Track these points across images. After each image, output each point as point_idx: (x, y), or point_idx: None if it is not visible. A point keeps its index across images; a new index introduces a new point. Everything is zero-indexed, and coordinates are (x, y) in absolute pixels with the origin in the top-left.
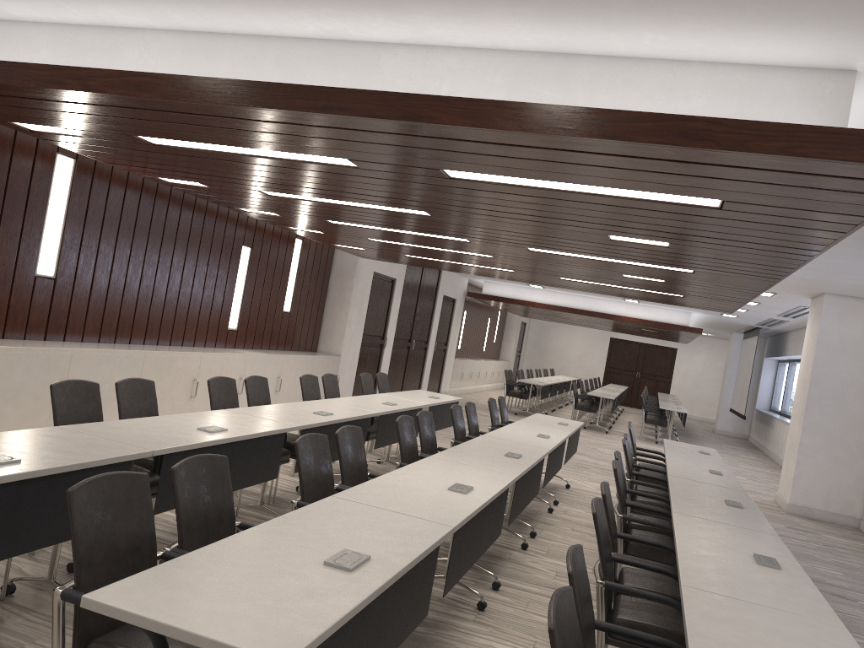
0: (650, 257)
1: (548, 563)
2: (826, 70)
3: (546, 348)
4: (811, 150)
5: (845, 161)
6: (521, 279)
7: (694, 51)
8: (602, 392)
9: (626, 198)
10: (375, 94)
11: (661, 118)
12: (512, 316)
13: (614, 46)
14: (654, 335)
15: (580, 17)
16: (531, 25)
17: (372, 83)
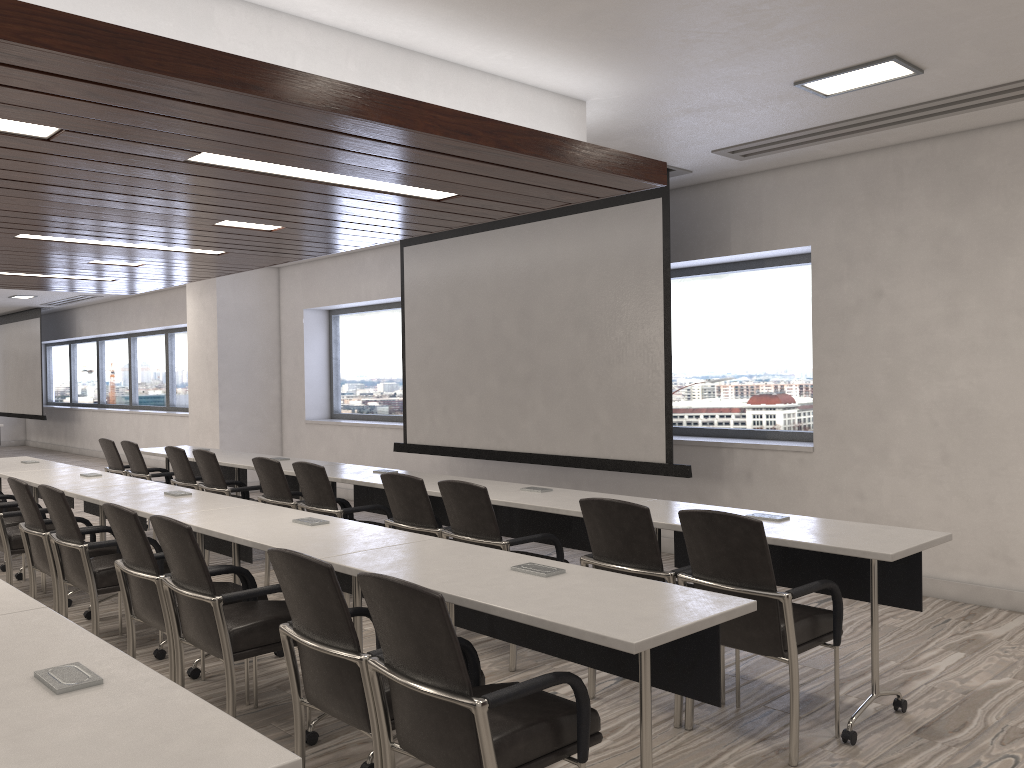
0: (211, 241)
1: None
2: (571, 99)
3: None
4: (612, 168)
5: (627, 177)
6: None
7: (513, 70)
8: None
9: (366, 190)
10: (293, 74)
11: (533, 133)
12: None
13: (459, 54)
14: None
15: (479, 29)
16: (423, 23)
17: (209, 45)
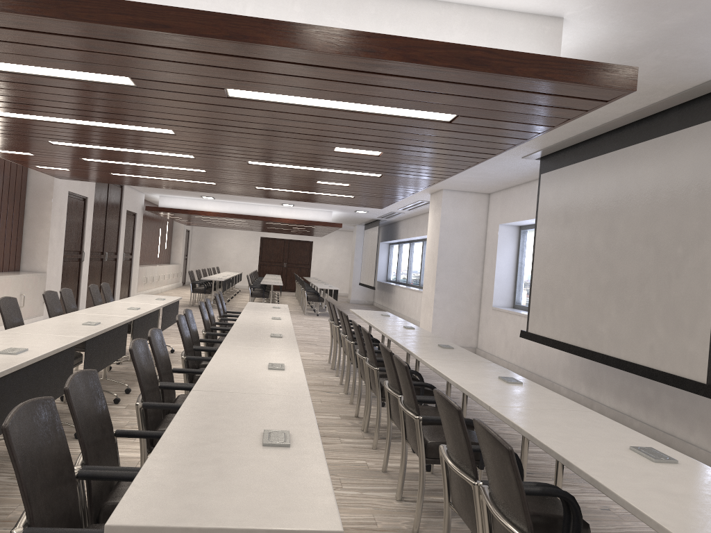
0: (356, 165)
1: None
2: (544, 16)
3: (208, 250)
4: (555, 75)
5: (577, 83)
6: (217, 191)
7: None
8: (270, 281)
9: (379, 115)
10: (198, 14)
11: (450, 47)
12: (178, 226)
13: None
14: (299, 232)
15: None
16: None
17: (175, 4)
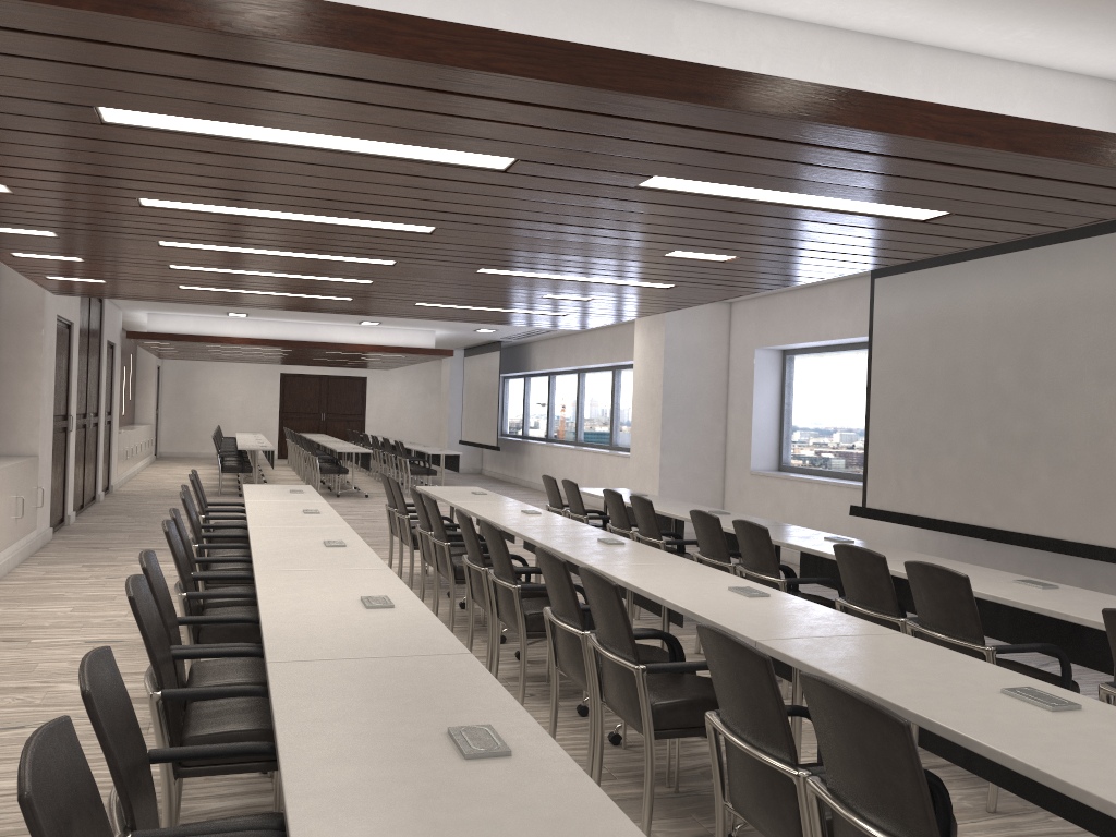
0: (660, 274)
1: None
2: None
3: (193, 398)
4: None
5: None
6: (334, 309)
7: (1034, 52)
8: (342, 446)
9: (834, 211)
10: (756, 79)
11: (1060, 130)
12: (146, 360)
13: (963, 38)
14: (361, 364)
15: (992, 3)
16: (917, 4)
17: (666, 56)
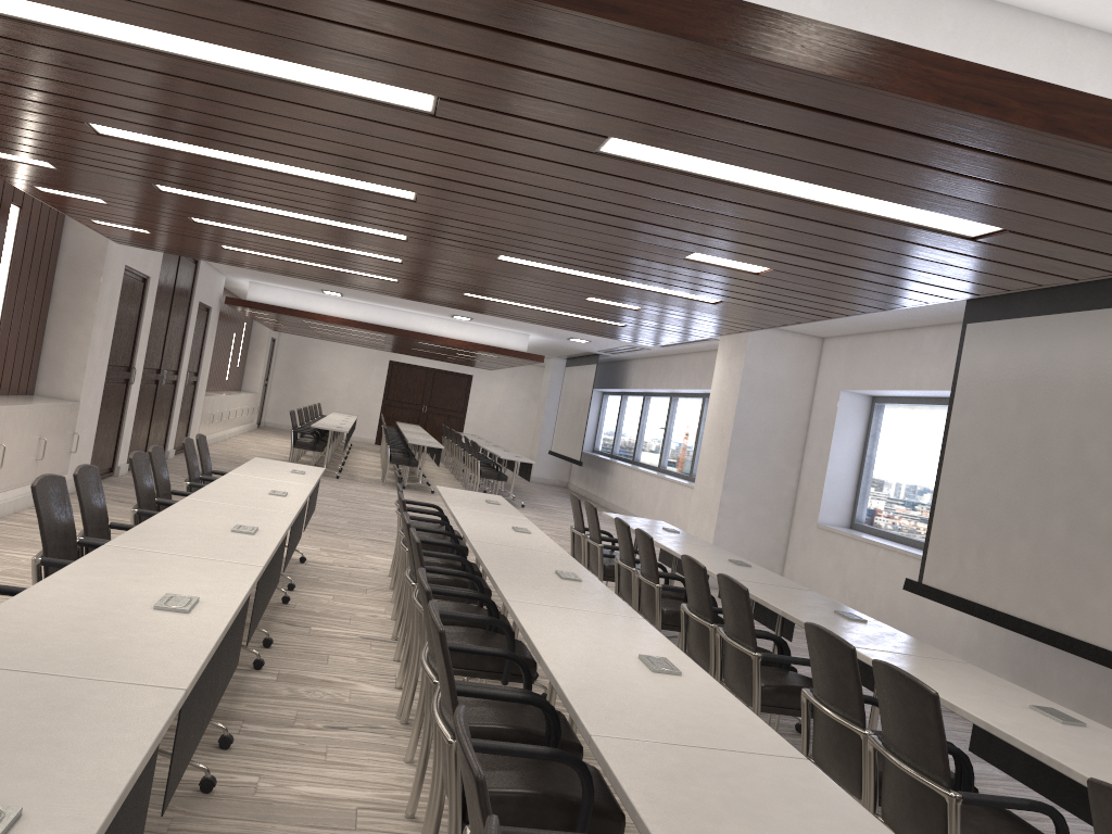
0: (694, 283)
1: None
2: None
3: (303, 374)
4: None
5: None
6: (388, 291)
7: None
8: (419, 438)
9: (854, 213)
10: None
11: None
12: (260, 330)
13: None
14: (461, 360)
15: None
16: None
17: None
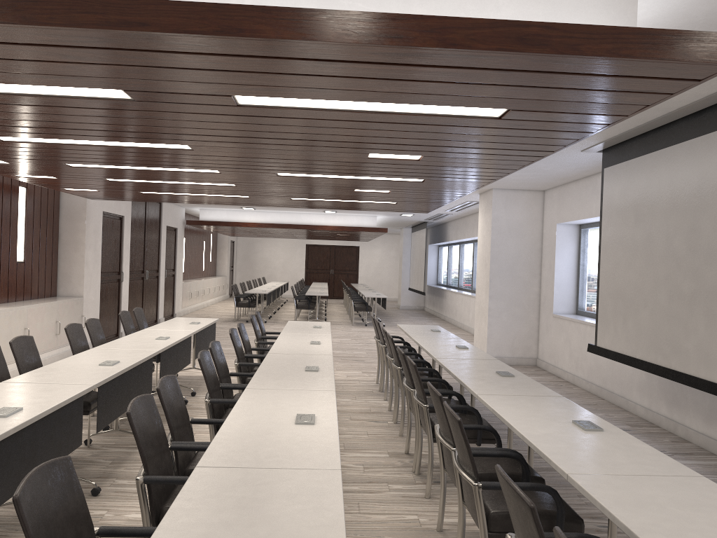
0: (394, 171)
1: (351, 457)
2: None
3: (254, 260)
4: (634, 51)
5: (663, 60)
6: (252, 203)
7: None
8: (316, 291)
9: (415, 114)
10: (182, 6)
11: (497, 24)
12: (222, 237)
13: None
14: (344, 238)
15: None
16: None
17: None
